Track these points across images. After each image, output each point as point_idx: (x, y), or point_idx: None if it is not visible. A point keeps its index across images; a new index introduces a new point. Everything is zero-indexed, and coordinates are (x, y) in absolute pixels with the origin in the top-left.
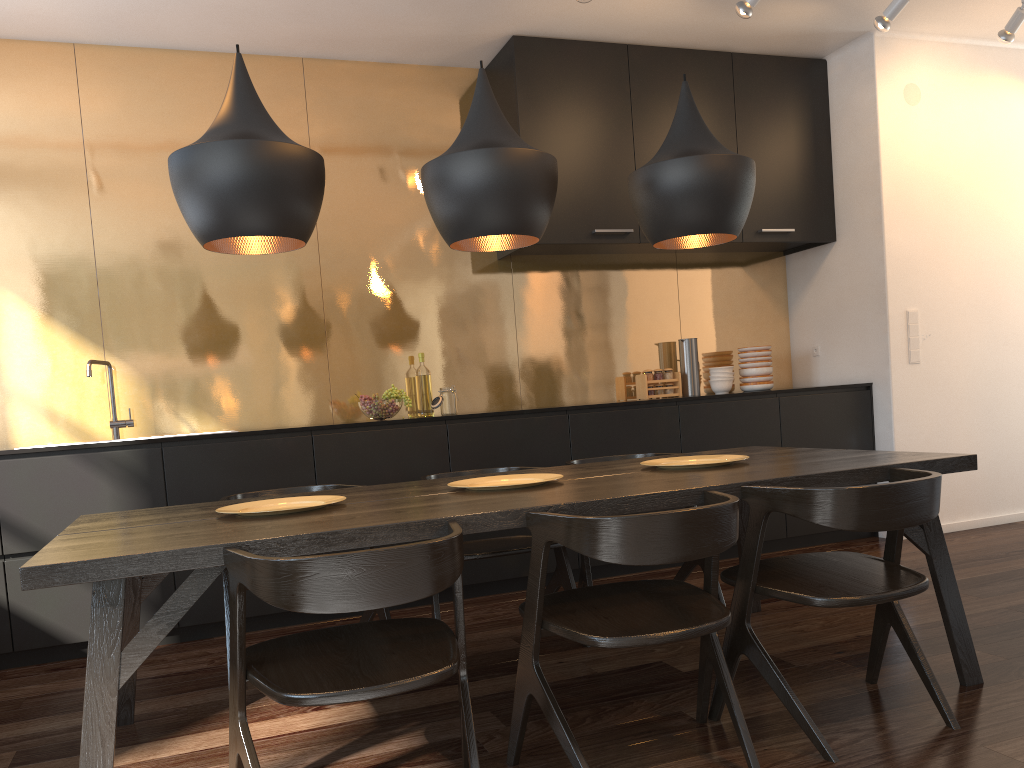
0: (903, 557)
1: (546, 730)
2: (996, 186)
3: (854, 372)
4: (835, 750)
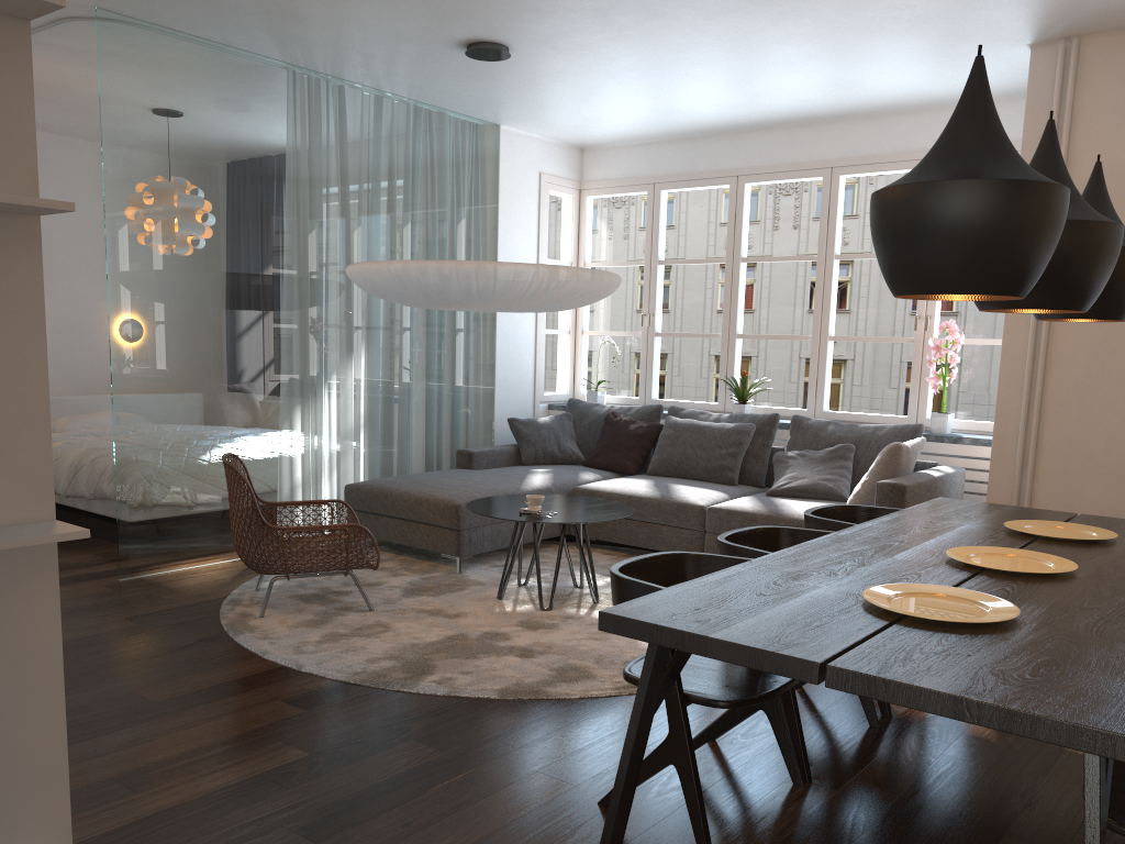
0: None
1: (905, 754)
2: None
3: None
4: None
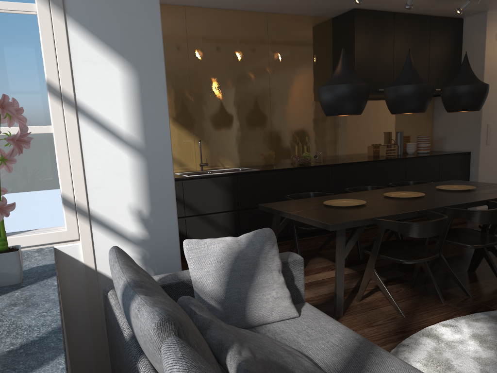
0: None
1: (421, 275)
2: None
3: (463, 147)
4: None
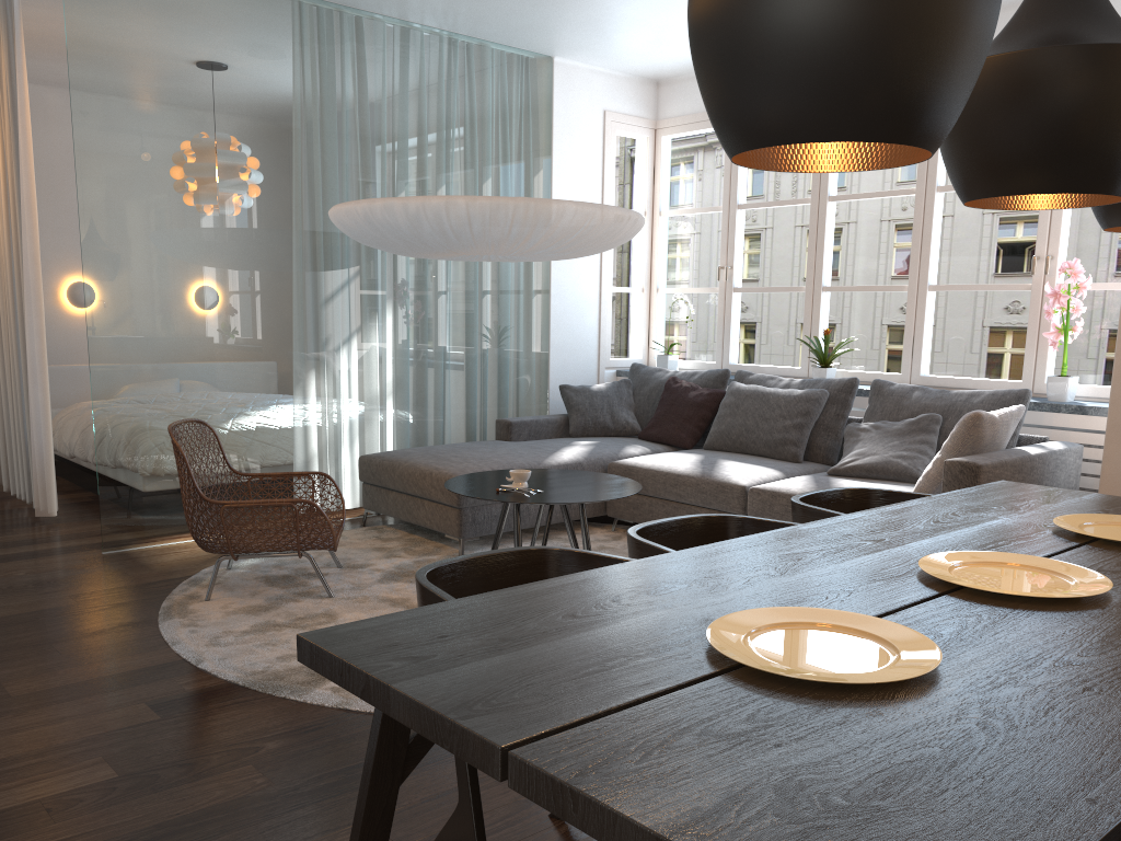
0: None
1: None
2: None
3: None
4: (551, 828)
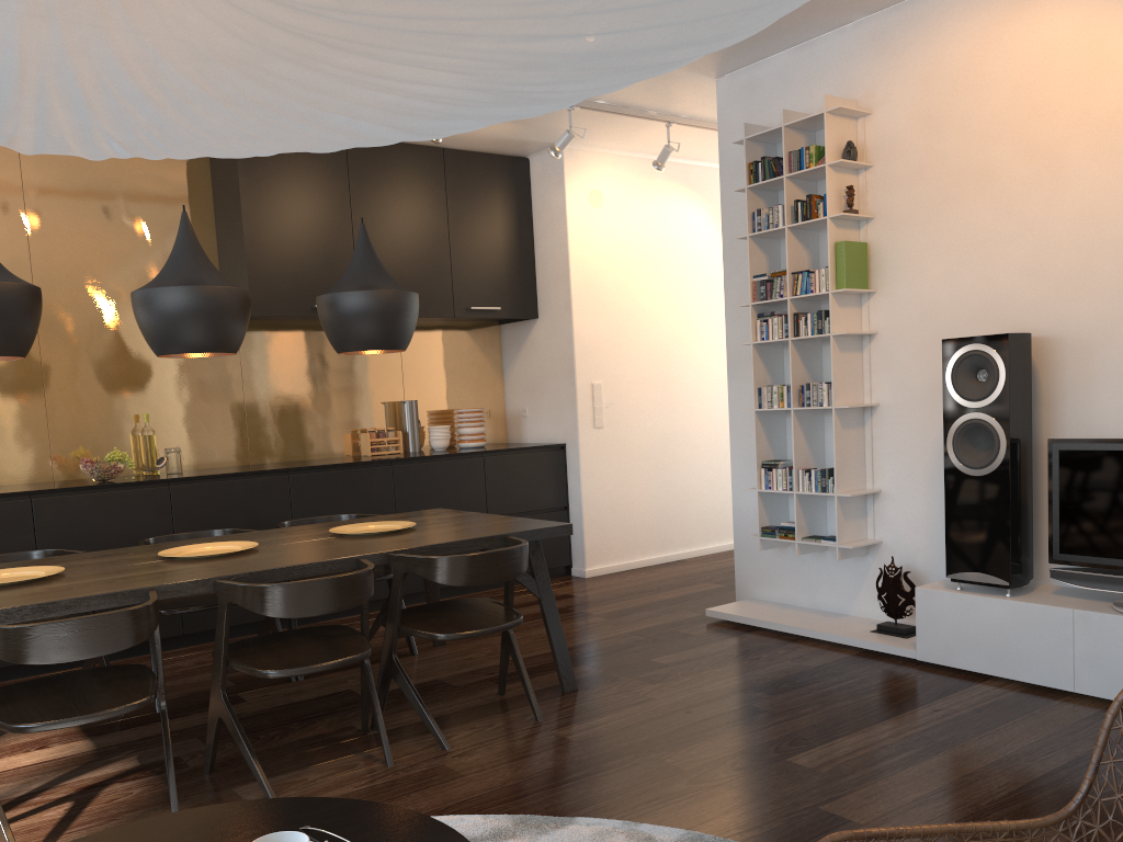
0: (580, 593)
1: None
2: (667, 278)
3: (553, 433)
4: (452, 742)
